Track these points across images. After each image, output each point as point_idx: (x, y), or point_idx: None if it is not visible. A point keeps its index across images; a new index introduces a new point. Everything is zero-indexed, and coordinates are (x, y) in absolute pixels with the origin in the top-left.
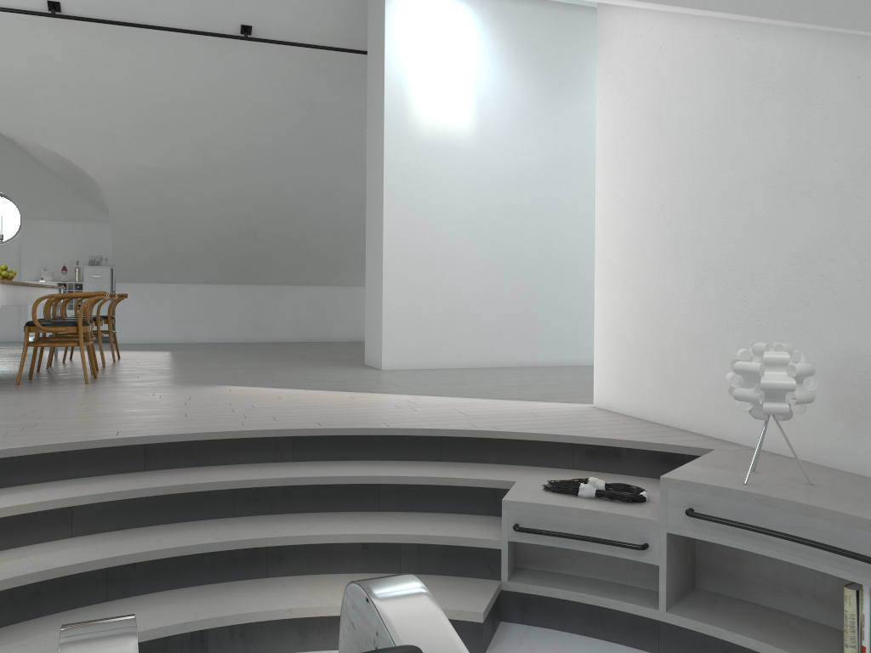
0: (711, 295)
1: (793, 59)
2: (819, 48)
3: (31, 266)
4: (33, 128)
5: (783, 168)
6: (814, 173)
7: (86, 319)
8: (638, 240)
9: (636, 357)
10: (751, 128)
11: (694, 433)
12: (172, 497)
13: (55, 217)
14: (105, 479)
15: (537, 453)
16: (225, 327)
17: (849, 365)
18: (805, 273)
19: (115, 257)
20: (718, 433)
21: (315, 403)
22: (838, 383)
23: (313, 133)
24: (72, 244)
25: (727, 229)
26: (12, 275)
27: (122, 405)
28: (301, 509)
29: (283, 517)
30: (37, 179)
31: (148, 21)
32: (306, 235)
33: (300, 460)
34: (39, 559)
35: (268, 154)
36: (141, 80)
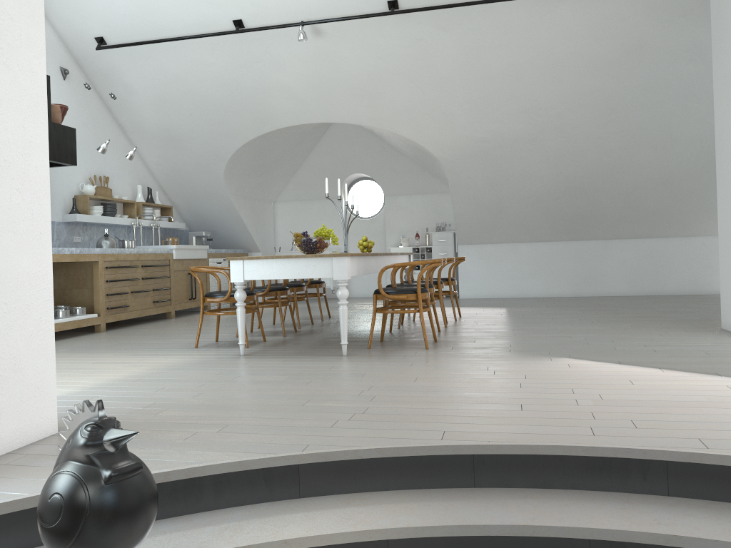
0: None
1: None
2: None
3: (393, 234)
4: (384, 118)
5: None
6: None
7: (425, 285)
8: None
9: None
10: None
11: None
12: (506, 541)
13: (409, 192)
14: (428, 496)
15: None
16: (556, 282)
17: None
18: None
19: (455, 222)
20: None
21: (682, 396)
22: None
23: (641, 80)
24: (422, 214)
25: None
26: (370, 245)
27: (454, 383)
28: None
29: None
30: (393, 162)
31: None
32: (636, 187)
33: (679, 495)
34: None
35: (593, 109)
36: (469, 57)
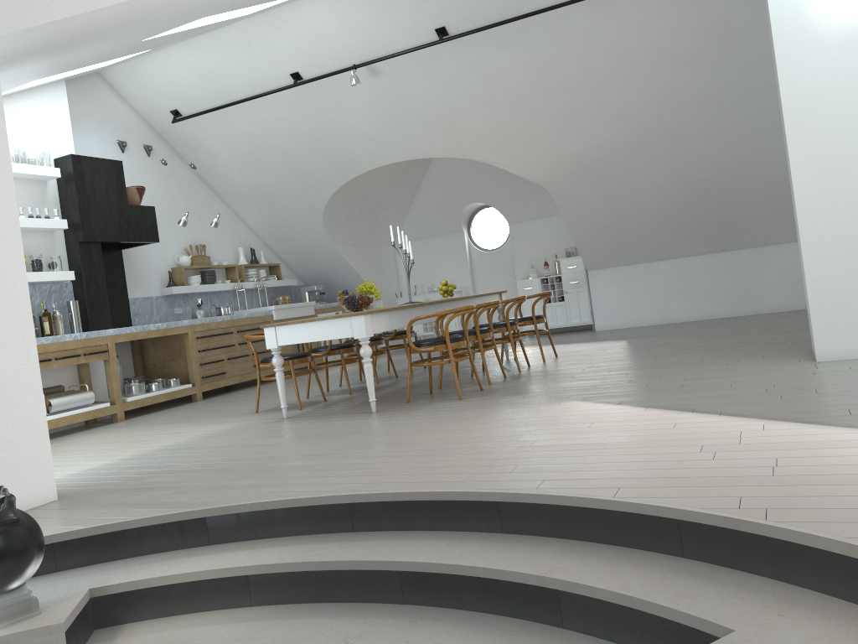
0: None
1: None
2: None
3: (522, 265)
4: (467, 147)
5: None
6: None
7: (464, 333)
8: None
9: None
10: None
11: None
12: (339, 574)
13: (533, 216)
14: (307, 540)
15: (824, 572)
16: (705, 303)
17: None
18: None
19: (577, 247)
20: None
21: (610, 437)
22: None
23: (741, 64)
24: (551, 239)
25: None
26: (450, 289)
27: (424, 436)
28: (474, 607)
29: (448, 615)
30: (509, 186)
31: (522, 11)
32: (776, 183)
33: (510, 532)
34: (192, 634)
35: (695, 104)
36: (537, 71)
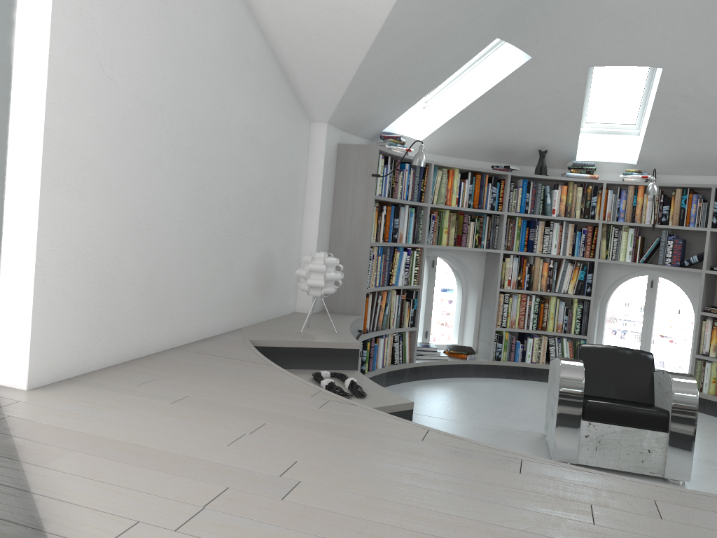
0: (200, 214)
1: (258, 50)
2: (268, 56)
3: None
4: None
5: (248, 125)
6: (260, 138)
7: None
8: (129, 136)
9: (117, 288)
10: (235, 81)
11: (183, 345)
12: None
13: None
14: None
15: None
16: None
17: (263, 260)
18: (252, 203)
19: None
20: (197, 336)
21: None
22: (258, 272)
23: None
24: None
25: (216, 157)
26: None
27: None
28: None
29: None
30: None
31: None
32: None
33: None
34: None
35: None
36: None
